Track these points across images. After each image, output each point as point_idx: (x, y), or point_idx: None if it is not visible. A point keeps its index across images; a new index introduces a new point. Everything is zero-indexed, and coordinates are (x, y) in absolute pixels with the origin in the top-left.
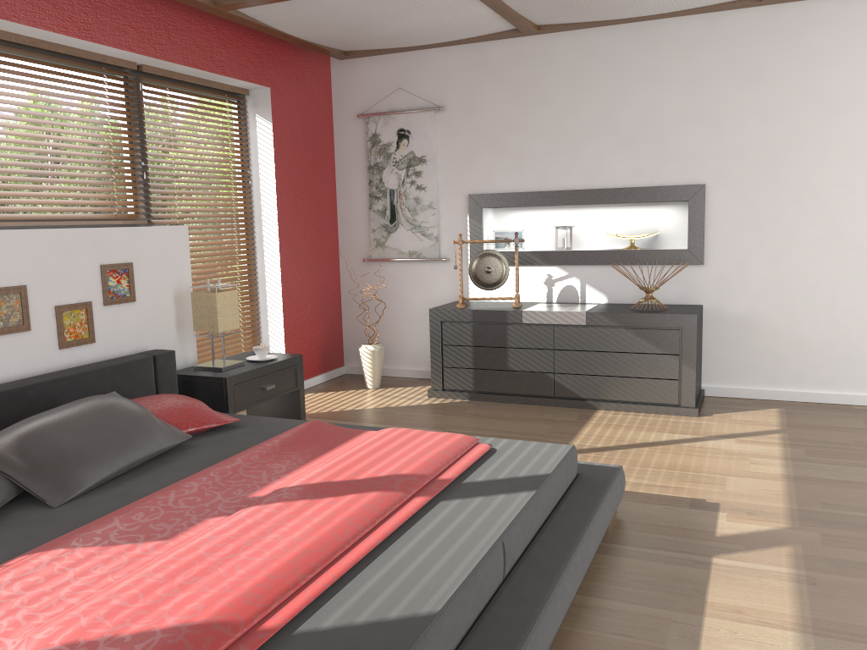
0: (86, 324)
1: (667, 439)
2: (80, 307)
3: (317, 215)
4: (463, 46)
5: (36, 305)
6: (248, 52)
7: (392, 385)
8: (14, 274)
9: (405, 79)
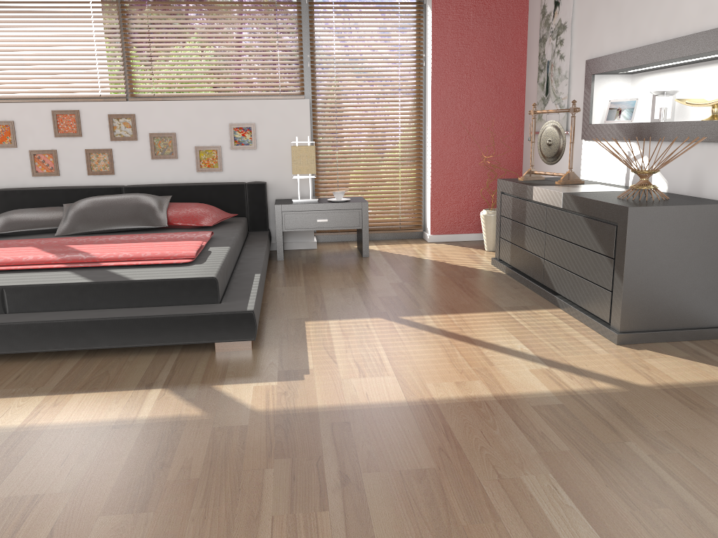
0: (217, 159)
1: (493, 342)
2: (211, 149)
3: (490, 90)
4: None
5: (183, 145)
6: None
7: None
8: (169, 126)
9: None
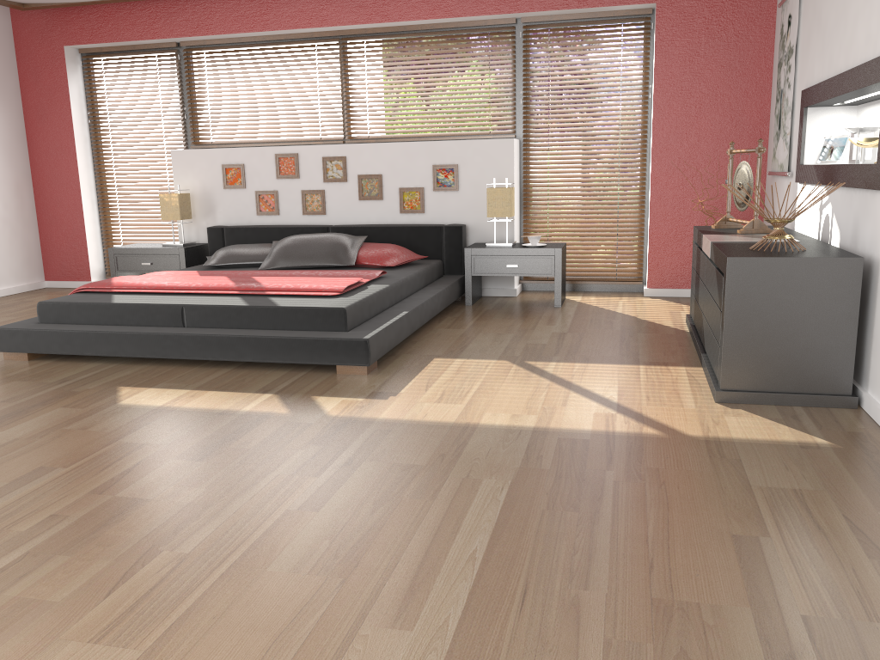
0: (419, 201)
1: (589, 389)
2: (414, 190)
3: (725, 124)
4: None
5: (388, 186)
6: None
7: None
8: (376, 168)
9: None
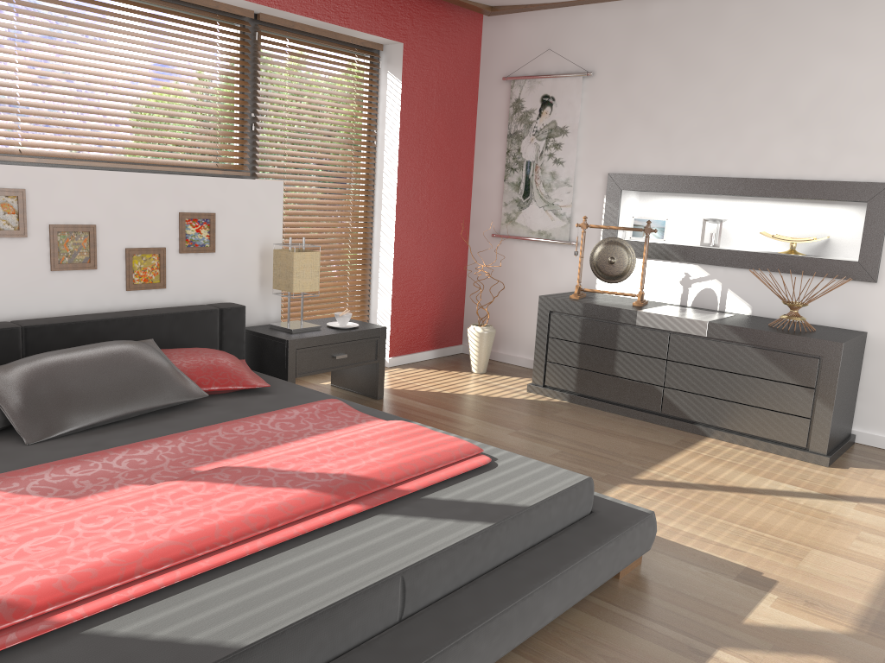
0: (158, 269)
1: (768, 488)
2: (152, 252)
3: (446, 182)
4: (622, 4)
5: (106, 246)
6: (380, 4)
7: (499, 372)
8: (85, 213)
9: (556, 39)
